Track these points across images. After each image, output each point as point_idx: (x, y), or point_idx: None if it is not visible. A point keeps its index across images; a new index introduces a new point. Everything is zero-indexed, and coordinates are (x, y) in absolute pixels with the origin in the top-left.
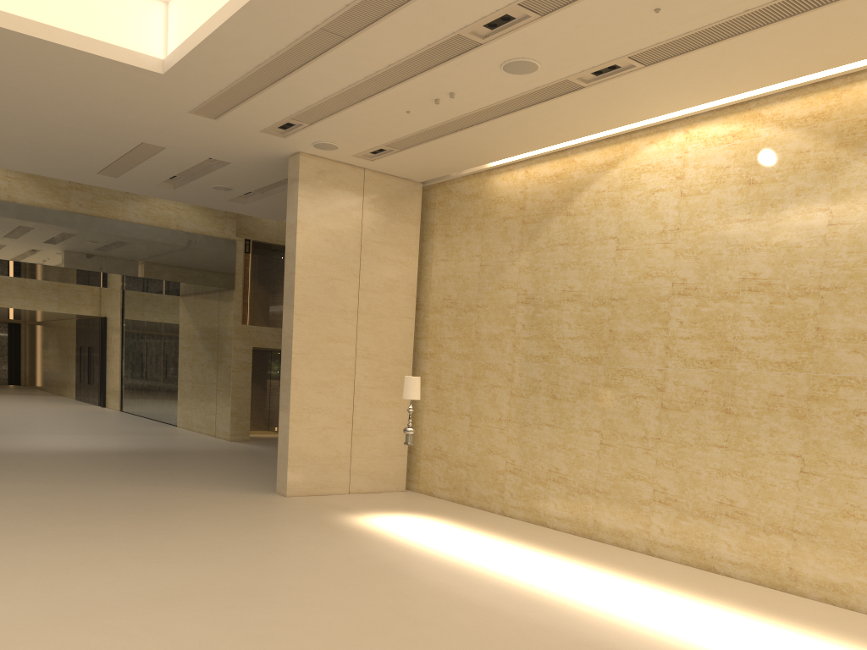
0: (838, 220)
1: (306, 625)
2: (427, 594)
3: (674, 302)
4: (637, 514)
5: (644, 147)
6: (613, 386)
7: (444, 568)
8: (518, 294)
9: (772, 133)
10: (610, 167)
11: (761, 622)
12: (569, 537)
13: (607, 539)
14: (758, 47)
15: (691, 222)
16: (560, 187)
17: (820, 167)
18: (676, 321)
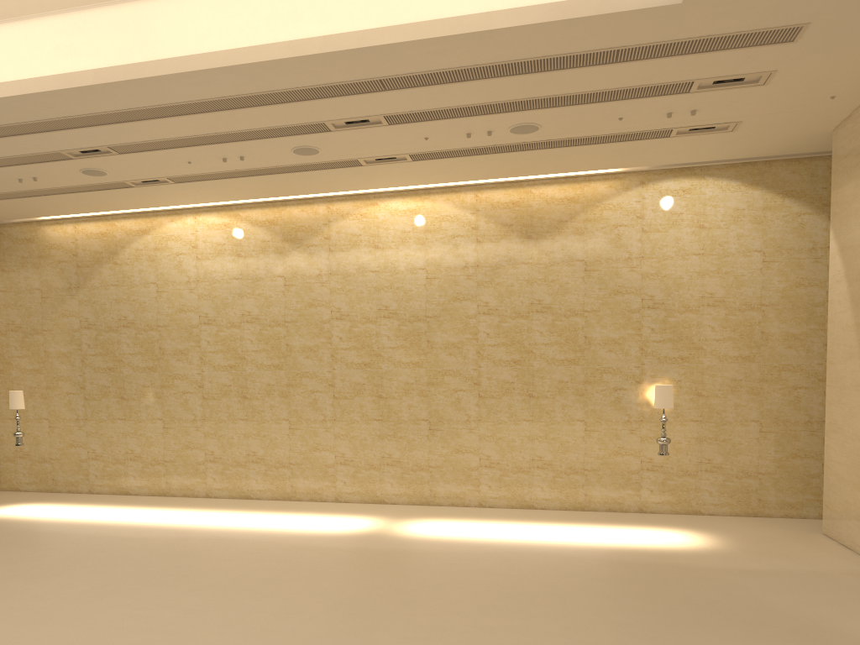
0: (289, 283)
1: (35, 566)
2: (93, 539)
3: (202, 328)
4: (197, 472)
5: (168, 223)
6: (167, 386)
7: (86, 526)
8: (81, 321)
9: (247, 227)
10: (144, 233)
11: (286, 514)
12: (151, 498)
13: (178, 493)
14: (240, 184)
15: (206, 276)
16: (107, 242)
17: (276, 251)
18: (205, 341)
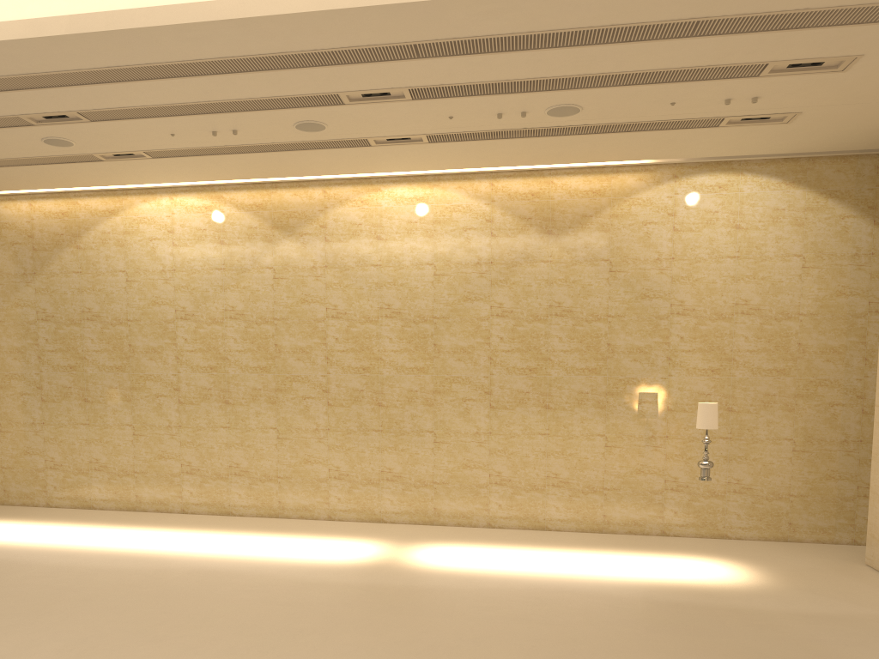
0: (279, 275)
1: None
2: (60, 572)
3: (179, 324)
4: (171, 484)
5: (139, 203)
6: (138, 388)
7: (49, 553)
8: (38, 312)
9: (232, 211)
10: (112, 214)
11: (277, 536)
12: (119, 513)
13: (149, 508)
14: (227, 162)
15: (183, 265)
16: (68, 223)
17: (264, 239)
18: (182, 338)
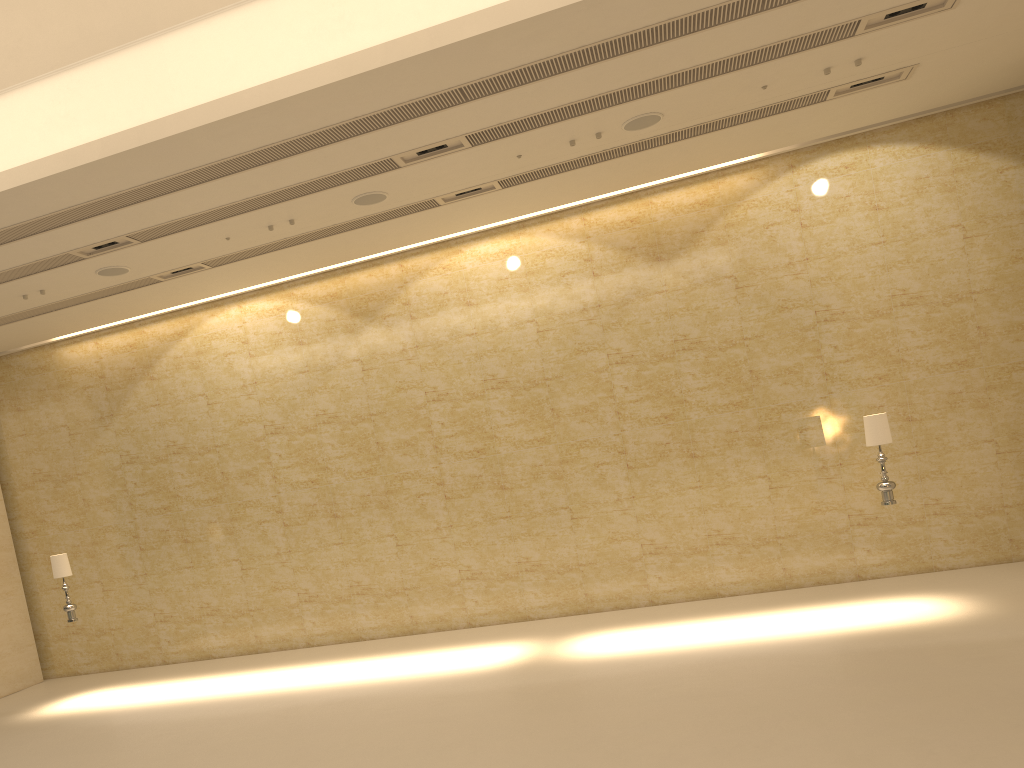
0: (368, 366)
1: None
2: (185, 726)
3: (270, 440)
4: (291, 617)
5: (208, 319)
6: (239, 518)
7: (172, 710)
8: (121, 456)
9: (306, 307)
10: (181, 336)
11: (414, 654)
12: (240, 658)
13: (272, 648)
14: (290, 255)
15: (265, 376)
16: (138, 355)
17: (345, 330)
18: (275, 455)
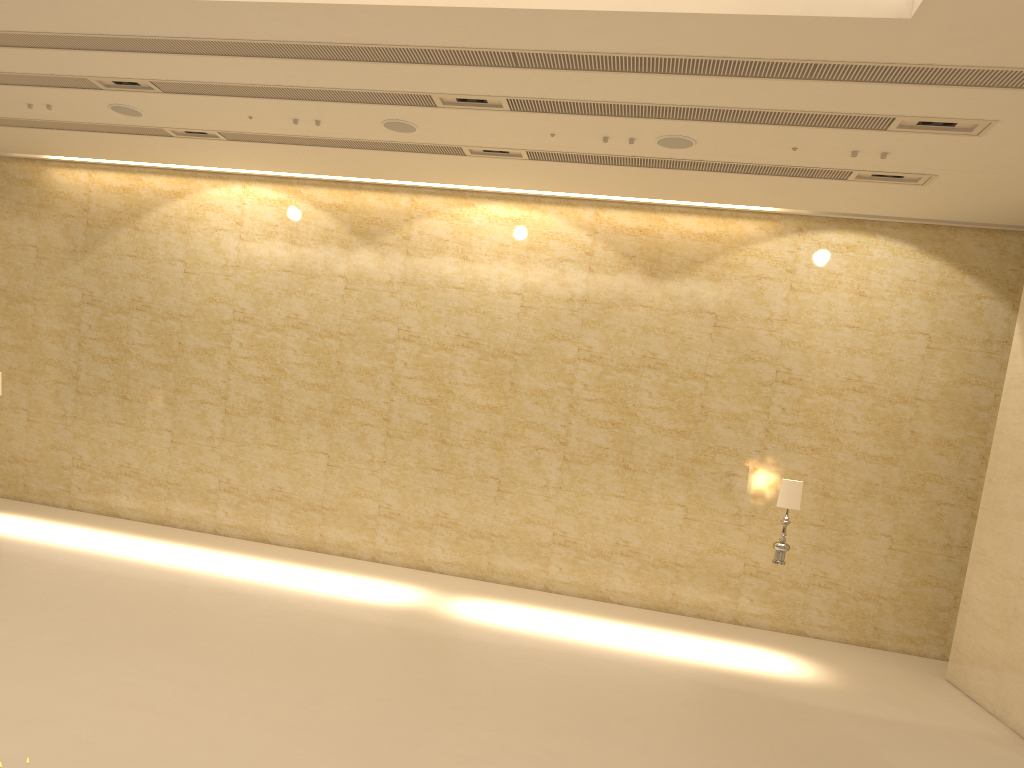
0: (351, 286)
1: None
2: (72, 572)
3: (235, 326)
4: (206, 501)
5: (209, 188)
6: (183, 392)
7: (64, 553)
8: (83, 295)
9: (308, 209)
10: (177, 196)
11: (312, 570)
12: (145, 525)
13: (179, 524)
14: (308, 154)
15: (248, 263)
16: (128, 201)
17: (340, 244)
18: (237, 342)
